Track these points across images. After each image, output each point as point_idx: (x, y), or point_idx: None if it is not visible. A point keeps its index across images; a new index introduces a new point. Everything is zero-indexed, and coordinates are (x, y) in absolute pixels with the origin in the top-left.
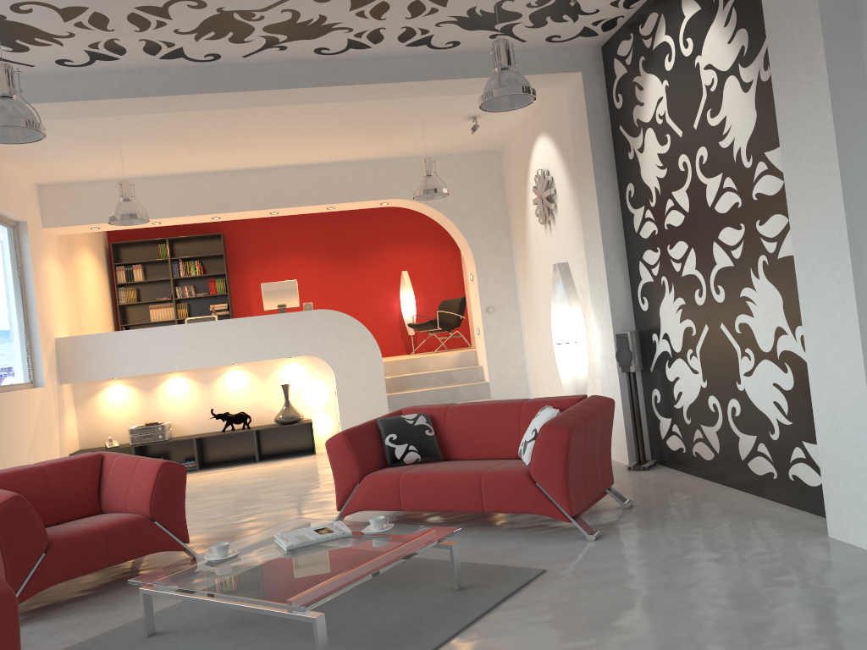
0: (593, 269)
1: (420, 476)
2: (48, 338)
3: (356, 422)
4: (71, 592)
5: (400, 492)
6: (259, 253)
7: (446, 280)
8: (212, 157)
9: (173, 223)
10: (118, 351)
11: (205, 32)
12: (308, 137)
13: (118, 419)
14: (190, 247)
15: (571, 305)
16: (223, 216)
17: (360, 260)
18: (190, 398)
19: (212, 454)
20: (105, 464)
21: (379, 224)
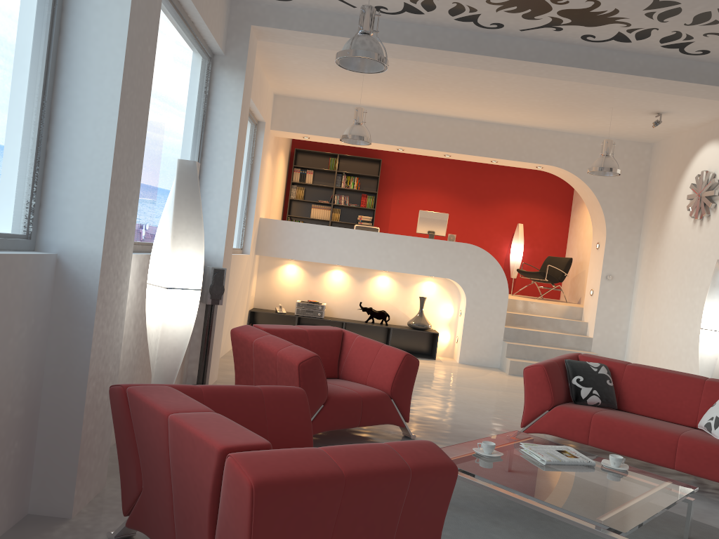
0: None
1: (613, 421)
2: (257, 216)
3: (474, 343)
4: (319, 437)
5: (591, 429)
6: (405, 182)
7: (552, 239)
8: (420, 101)
9: (365, 146)
10: (304, 239)
11: (509, 6)
12: (508, 101)
13: (286, 291)
14: (353, 165)
15: None
16: (407, 149)
17: (484, 206)
18: (344, 288)
19: None
20: (345, 339)
21: (508, 180)
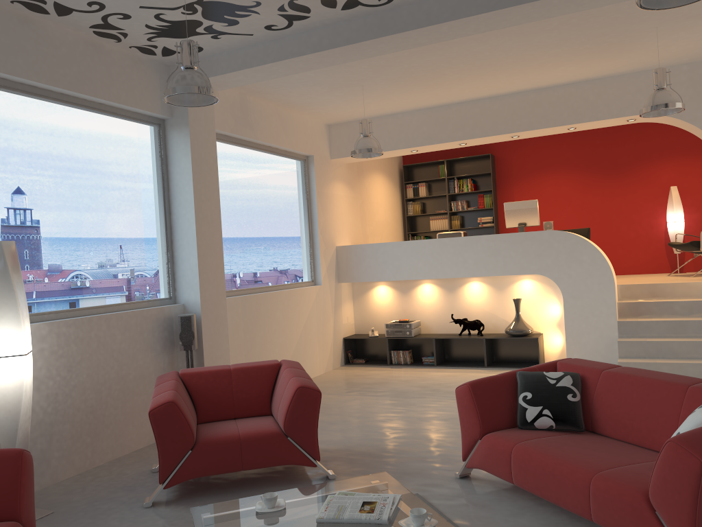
0: None
1: (531, 454)
2: (328, 246)
3: (581, 344)
4: (227, 480)
5: (512, 464)
6: (524, 170)
7: None
8: (450, 90)
9: (428, 150)
10: (379, 259)
11: None
12: (531, 61)
13: (381, 313)
14: (465, 167)
15: None
16: (467, 142)
17: (625, 175)
18: (436, 302)
19: (452, 352)
20: (279, 373)
21: (649, 138)
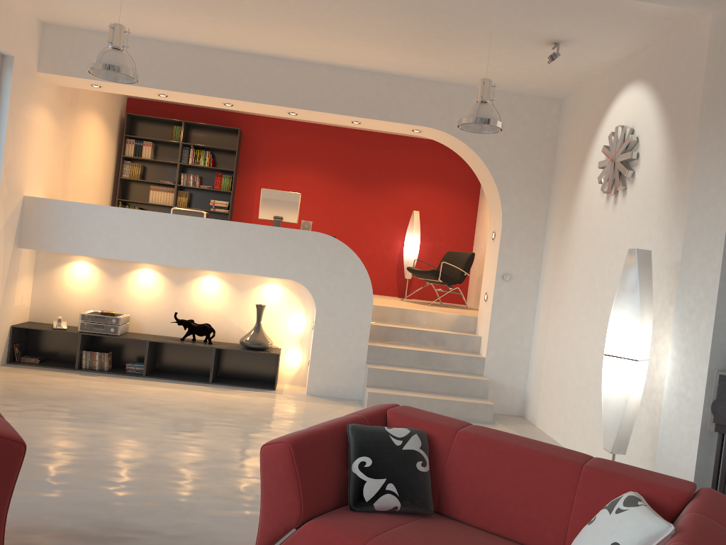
0: (692, 270)
1: None
2: (13, 193)
3: (327, 366)
4: None
5: None
6: (273, 158)
7: (456, 230)
8: (235, 30)
9: (181, 99)
10: (88, 226)
11: None
12: (349, 26)
13: (75, 298)
14: (206, 136)
15: (644, 310)
16: (236, 104)
17: (373, 189)
18: (156, 294)
19: (166, 360)
20: None
21: (402, 157)
